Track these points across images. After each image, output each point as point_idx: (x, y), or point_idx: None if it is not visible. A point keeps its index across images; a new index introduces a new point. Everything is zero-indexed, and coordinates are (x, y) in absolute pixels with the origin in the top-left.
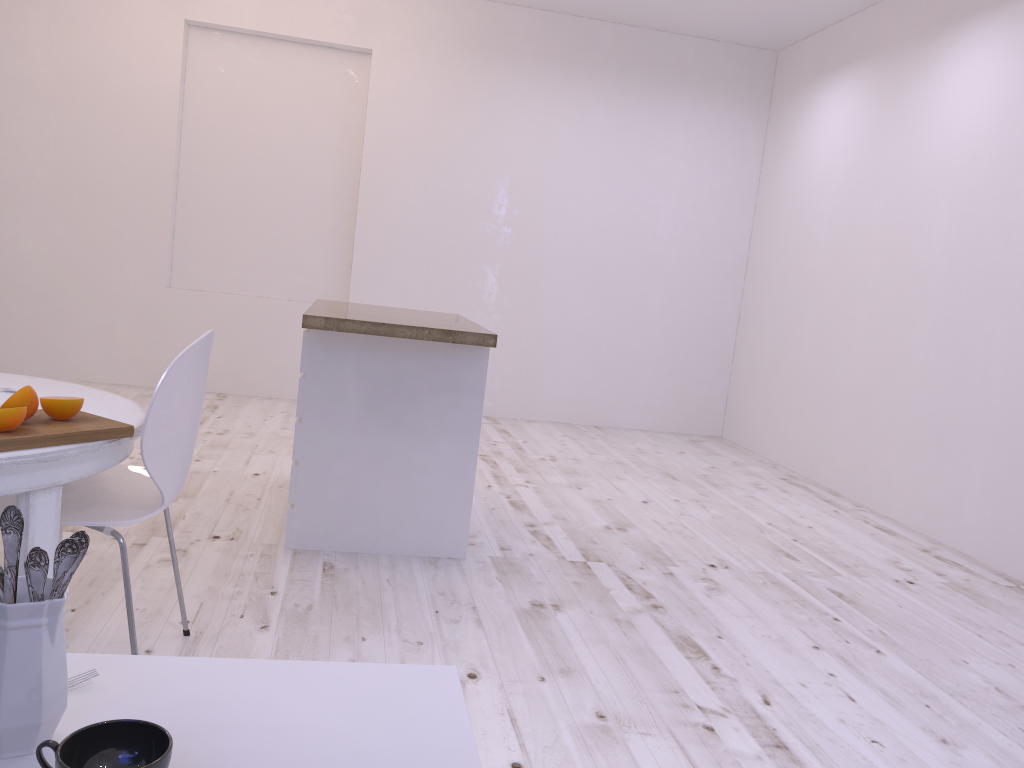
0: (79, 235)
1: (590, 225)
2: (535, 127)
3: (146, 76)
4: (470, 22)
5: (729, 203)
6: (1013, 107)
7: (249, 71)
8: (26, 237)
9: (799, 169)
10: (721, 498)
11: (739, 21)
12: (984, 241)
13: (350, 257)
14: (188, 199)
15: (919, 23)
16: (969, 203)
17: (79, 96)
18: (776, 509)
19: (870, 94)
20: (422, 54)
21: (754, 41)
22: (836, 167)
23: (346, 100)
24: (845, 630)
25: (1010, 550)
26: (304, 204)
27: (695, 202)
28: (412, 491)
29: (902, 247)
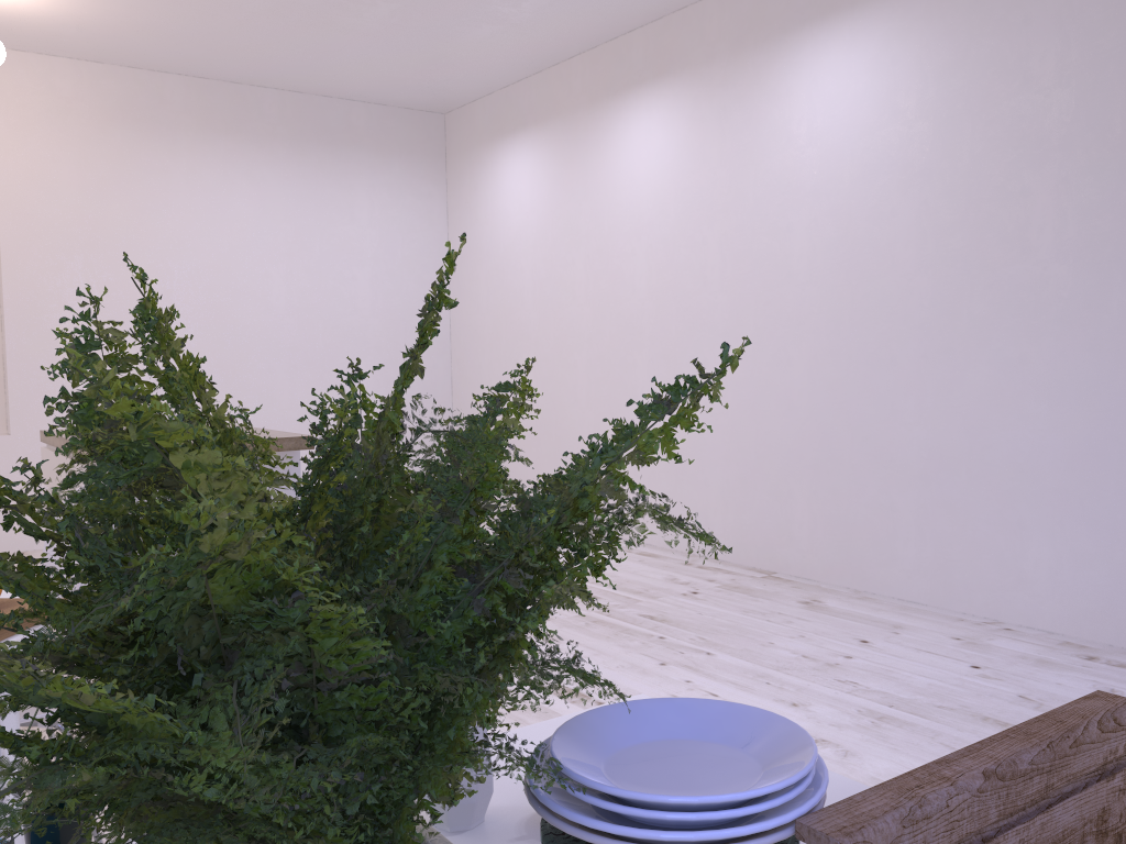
0: None
1: (287, 304)
2: (209, 204)
3: None
4: (113, 92)
5: (424, 267)
6: (686, 167)
7: None
8: None
9: (490, 228)
10: None
11: (410, 87)
12: (683, 284)
13: (1, 374)
14: None
15: (587, 91)
16: (664, 252)
17: None
18: None
19: (551, 156)
20: (60, 130)
21: (423, 105)
22: (529, 225)
23: None
24: (674, 644)
25: (755, 546)
26: None
27: (391, 269)
28: None
29: (609, 295)
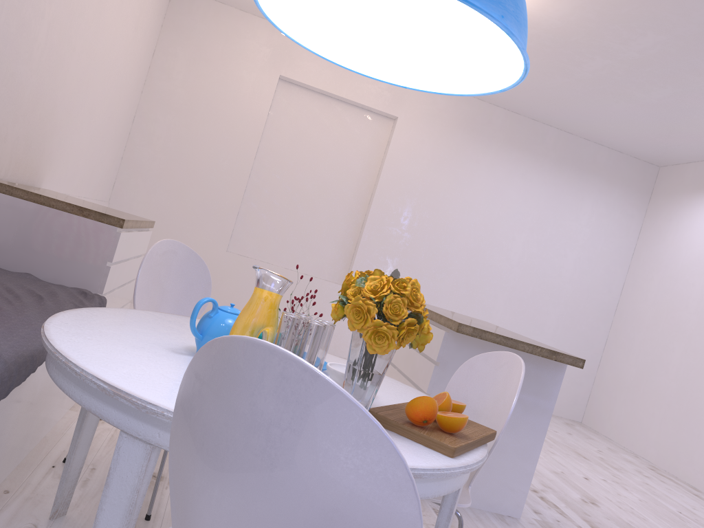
0: (176, 205)
1: (518, 259)
2: (494, 187)
3: (246, 107)
4: (465, 111)
5: (612, 261)
6: None
7: (312, 116)
8: (140, 200)
9: (674, 249)
10: (629, 482)
11: (648, 144)
12: None
13: (352, 252)
14: (252, 193)
15: None
16: None
17: (198, 112)
18: (672, 498)
19: None
20: (430, 126)
21: (648, 158)
22: None
23: (371, 146)
24: None
25: None
26: (329, 210)
27: (590, 256)
28: (493, 461)
29: None
